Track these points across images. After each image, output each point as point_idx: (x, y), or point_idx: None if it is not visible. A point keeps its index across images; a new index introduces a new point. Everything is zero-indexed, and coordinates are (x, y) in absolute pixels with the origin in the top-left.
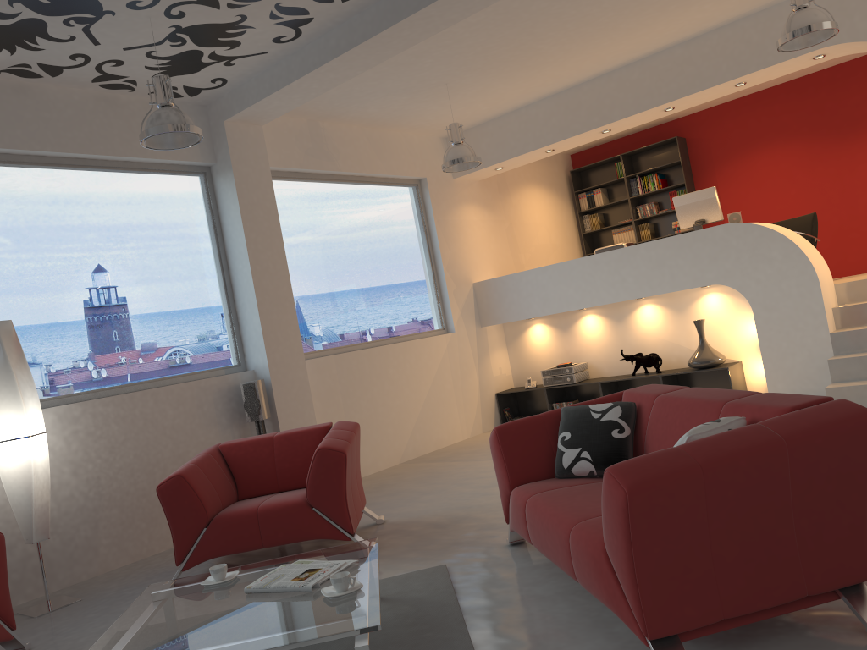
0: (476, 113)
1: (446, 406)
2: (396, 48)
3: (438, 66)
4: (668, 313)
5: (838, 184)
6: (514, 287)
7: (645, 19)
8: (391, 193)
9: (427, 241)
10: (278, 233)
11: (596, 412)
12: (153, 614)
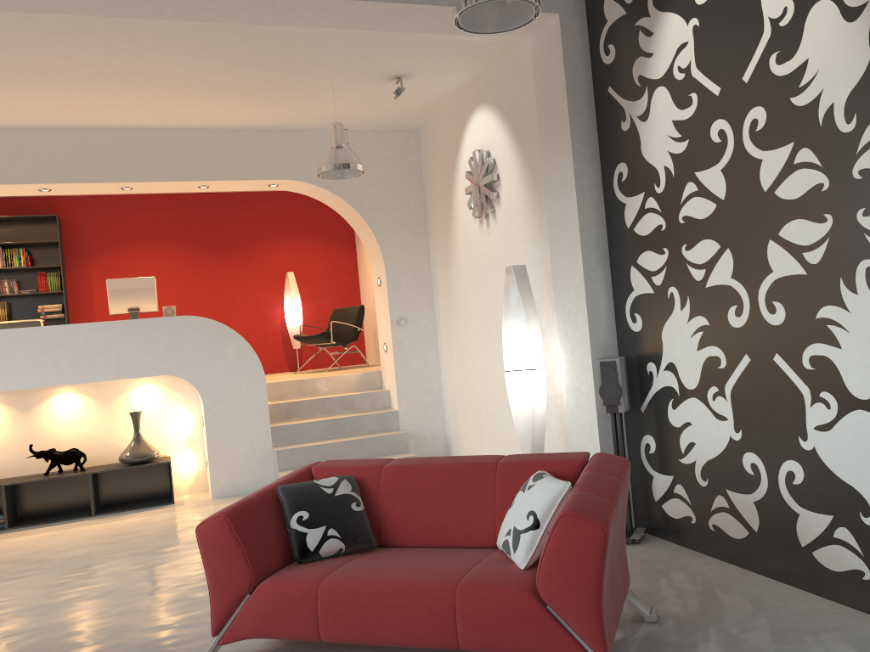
0: None
1: None
2: None
3: None
4: (92, 403)
5: (209, 296)
6: None
7: (166, 95)
8: None
9: None
10: None
11: (327, 487)
12: None
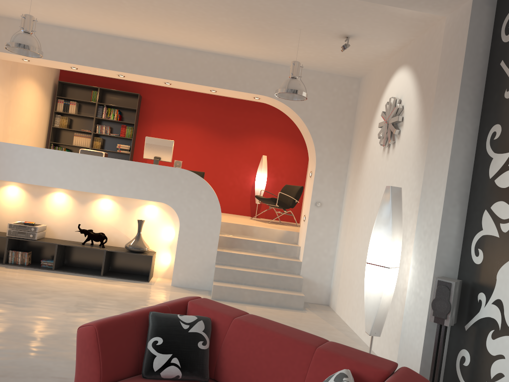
0: (31, 12)
1: None
2: None
3: None
4: (119, 208)
5: (213, 159)
6: (9, 154)
7: (195, 27)
8: None
9: None
10: None
11: (185, 323)
12: None
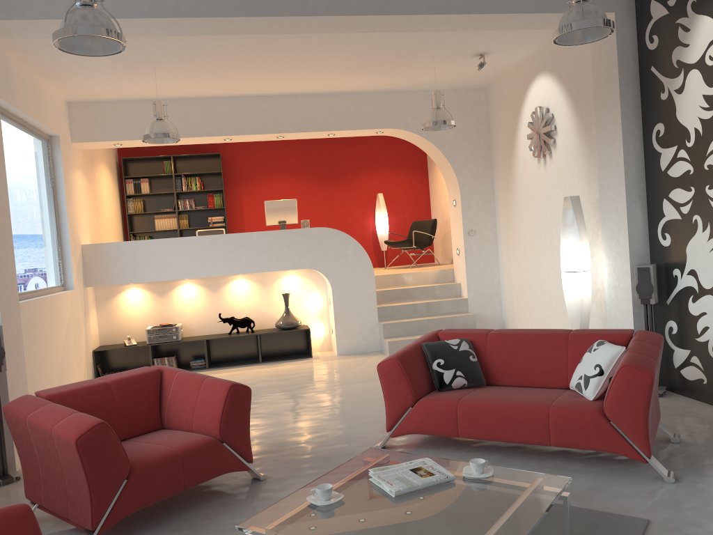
0: (125, 92)
1: (72, 362)
2: (217, 31)
3: (175, 49)
4: (256, 287)
5: (321, 211)
6: (130, 253)
7: (316, 73)
8: (35, 143)
9: (53, 197)
10: (3, 162)
11: (453, 345)
12: (346, 533)
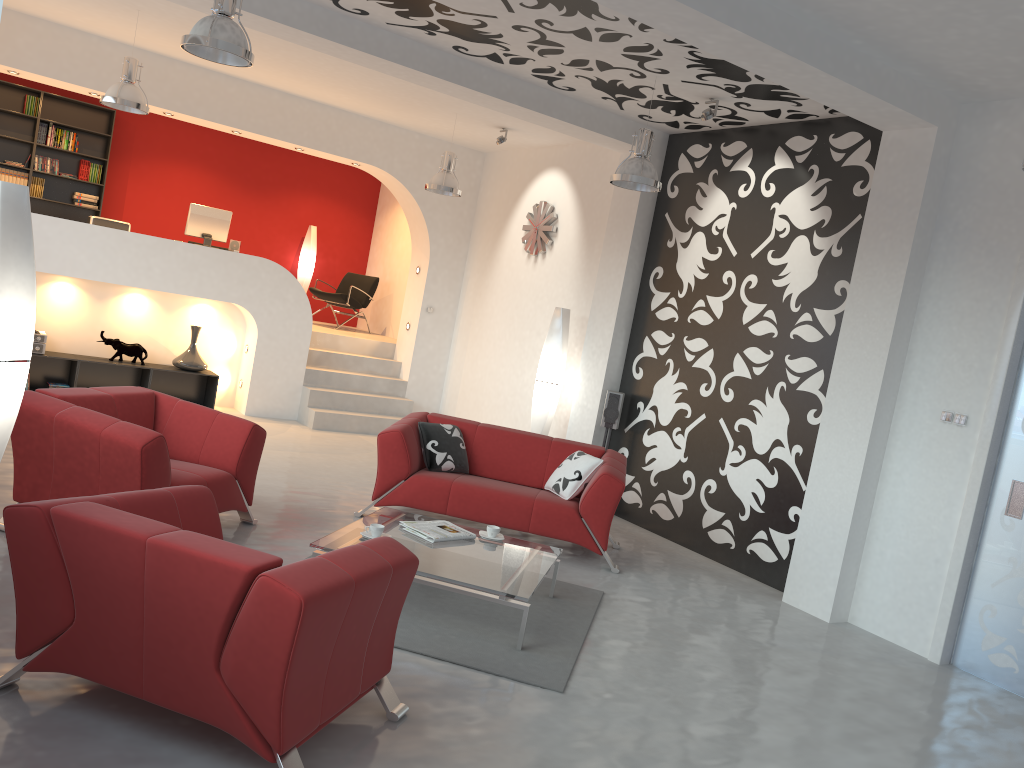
0: (59, 15)
1: None
2: (273, 33)
3: (183, 11)
4: (156, 309)
5: (232, 226)
6: None
7: (318, 82)
8: None
9: None
10: None
11: (447, 430)
12: None
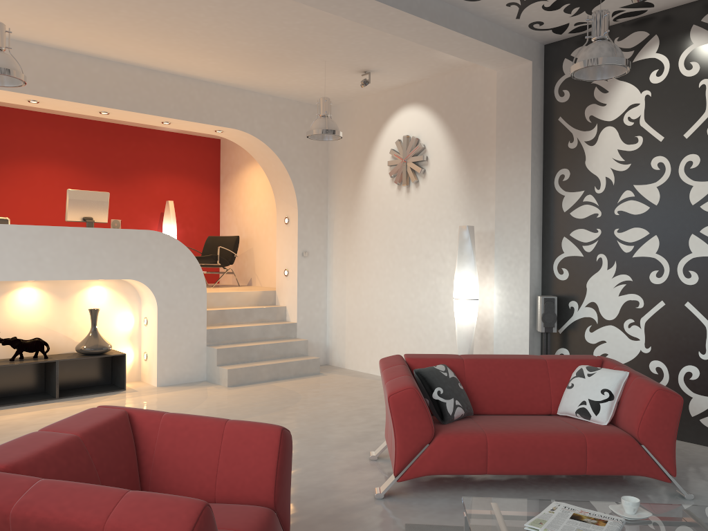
0: None
1: None
2: None
3: None
4: (50, 299)
5: None
6: None
7: (189, 46)
8: None
9: None
10: None
11: (443, 371)
12: None
